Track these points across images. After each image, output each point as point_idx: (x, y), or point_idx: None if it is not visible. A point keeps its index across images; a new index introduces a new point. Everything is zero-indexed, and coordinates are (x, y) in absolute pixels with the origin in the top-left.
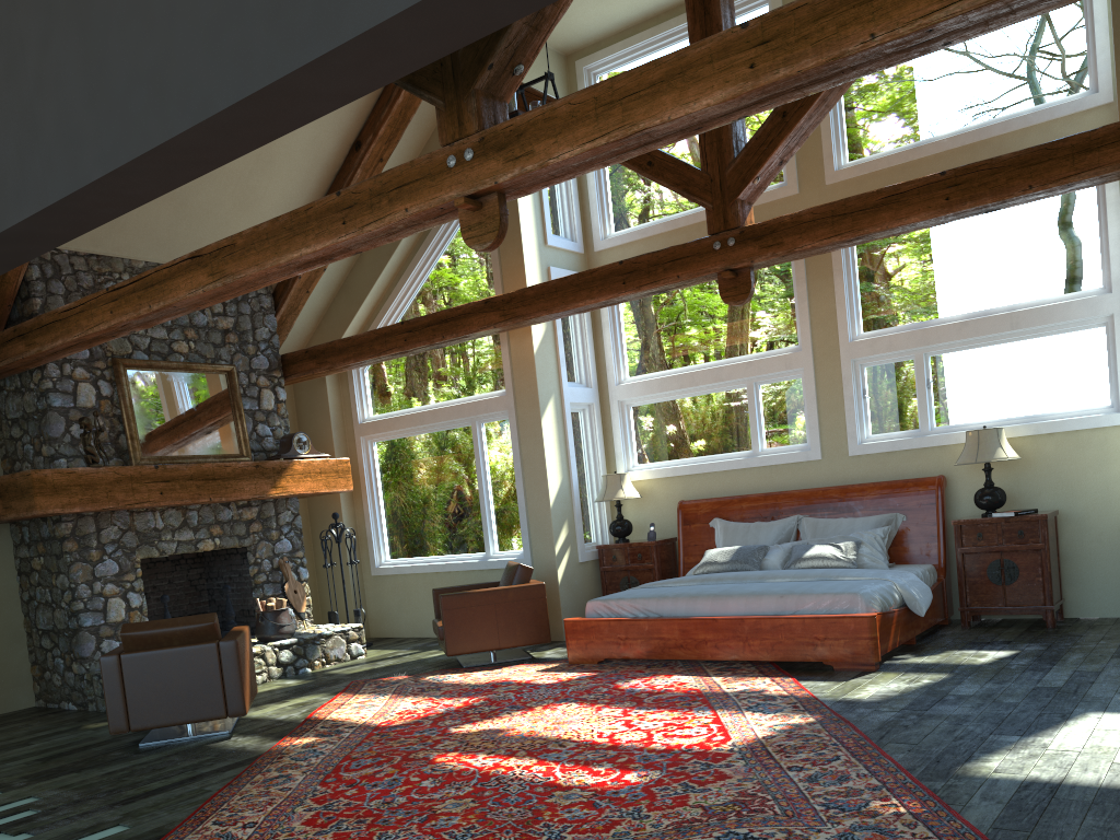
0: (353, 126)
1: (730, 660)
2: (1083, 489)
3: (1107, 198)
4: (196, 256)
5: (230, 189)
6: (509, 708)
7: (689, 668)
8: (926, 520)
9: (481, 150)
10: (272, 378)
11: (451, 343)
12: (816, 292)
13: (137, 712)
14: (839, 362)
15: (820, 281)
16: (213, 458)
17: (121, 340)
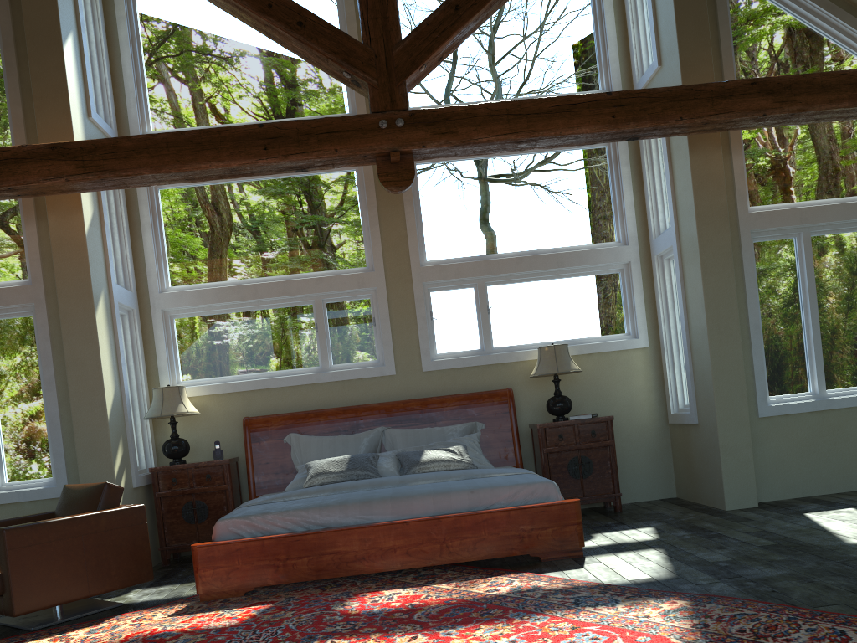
0: None
1: (424, 566)
2: (615, 399)
3: (622, 172)
4: None
5: None
6: None
7: (379, 582)
8: (502, 427)
9: None
10: None
11: None
12: (387, 218)
13: None
14: (410, 285)
15: (391, 209)
16: None
17: None
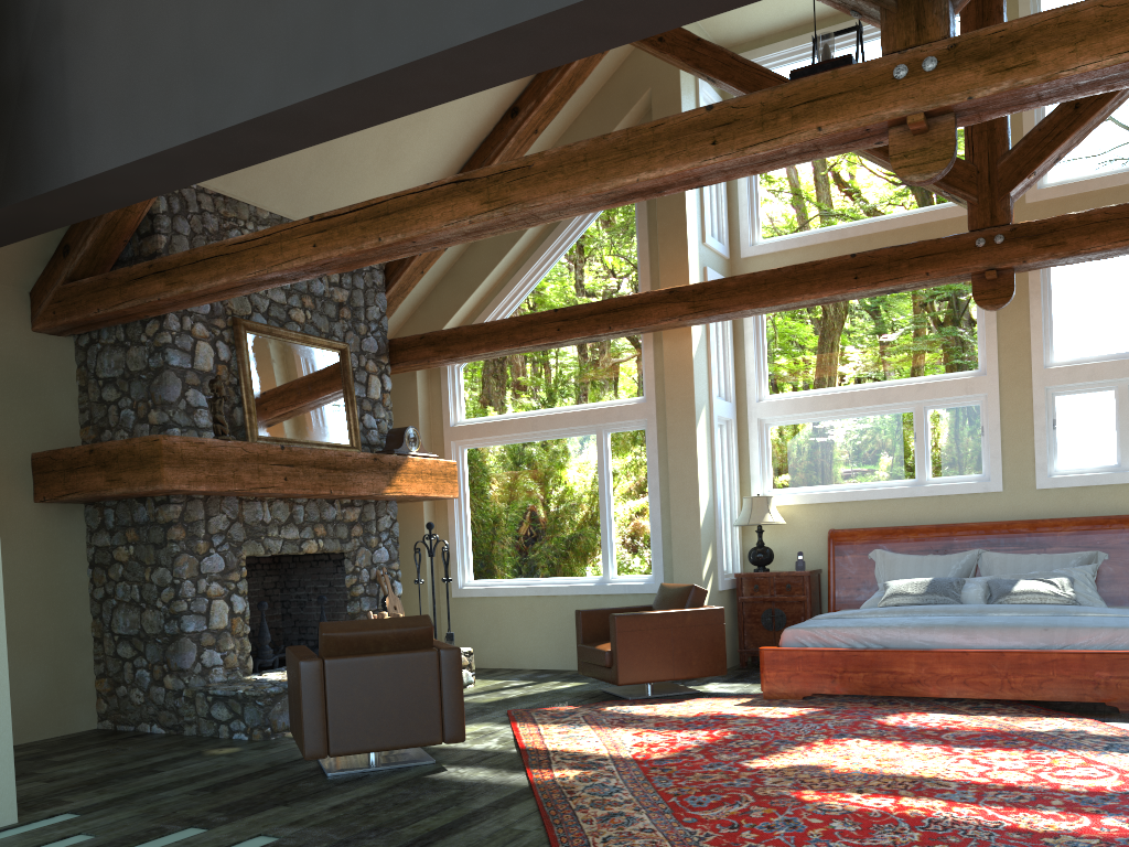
0: (514, 89)
1: (982, 698)
2: None
3: None
4: (462, 180)
5: (378, 141)
6: (779, 742)
7: (931, 707)
8: None
9: (951, 59)
10: (380, 365)
11: (610, 337)
12: (1006, 314)
13: (339, 733)
14: (1029, 389)
15: (1012, 303)
16: (327, 446)
17: (242, 298)
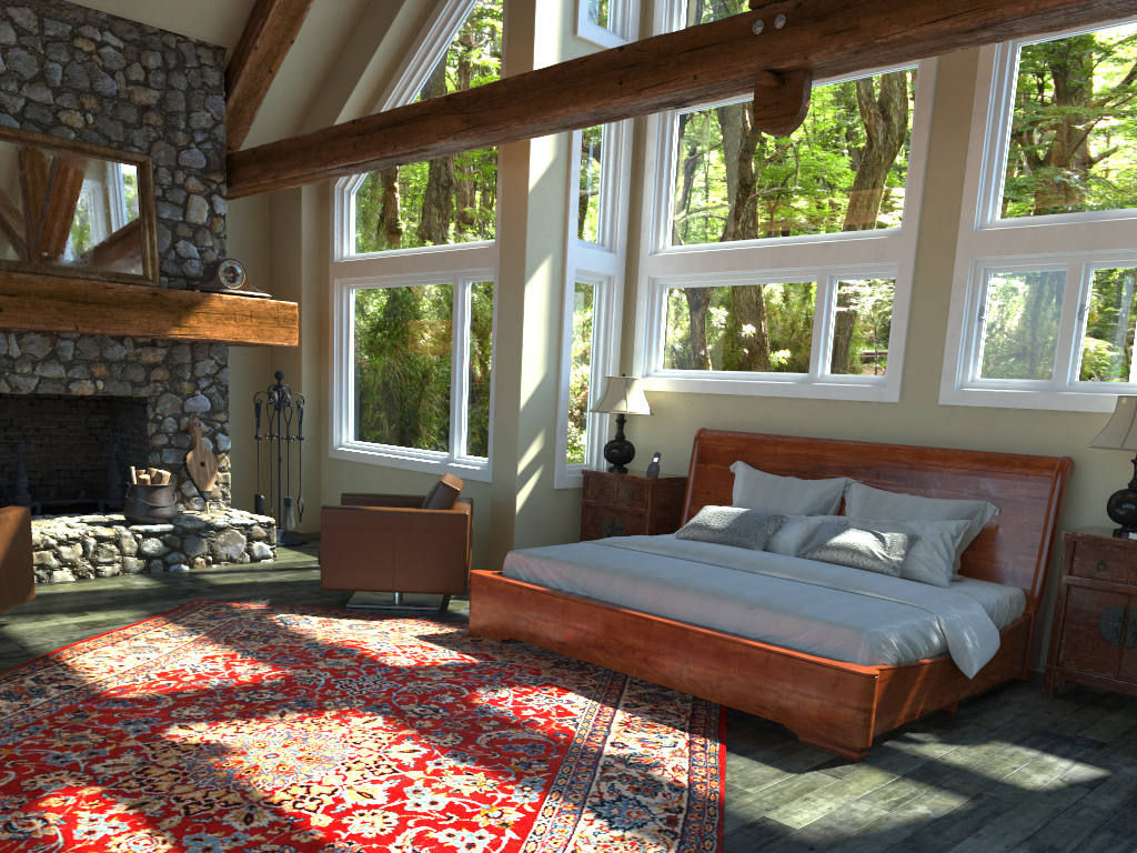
0: None
1: (660, 684)
2: None
3: None
4: None
5: None
6: (295, 703)
7: (604, 683)
8: (1029, 521)
9: None
10: (209, 183)
11: (412, 160)
12: (941, 147)
13: None
14: (953, 261)
15: (951, 130)
16: (100, 276)
17: None
